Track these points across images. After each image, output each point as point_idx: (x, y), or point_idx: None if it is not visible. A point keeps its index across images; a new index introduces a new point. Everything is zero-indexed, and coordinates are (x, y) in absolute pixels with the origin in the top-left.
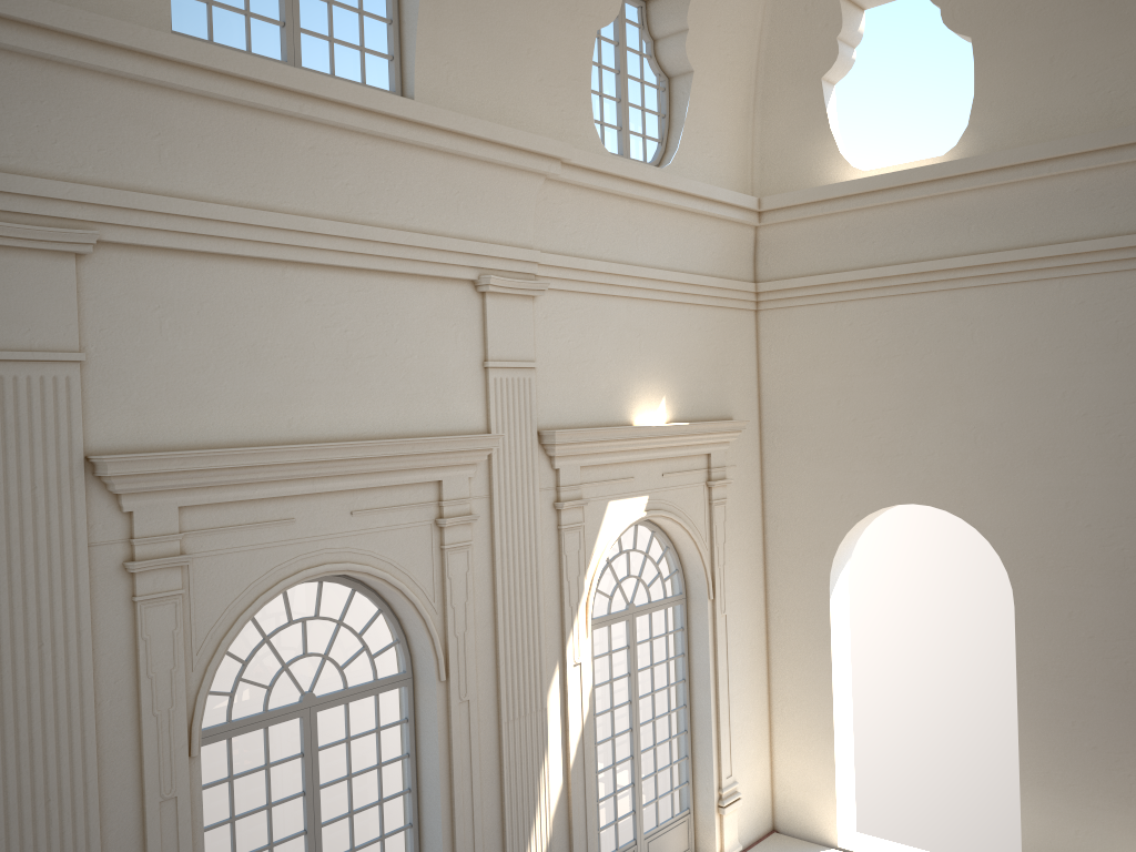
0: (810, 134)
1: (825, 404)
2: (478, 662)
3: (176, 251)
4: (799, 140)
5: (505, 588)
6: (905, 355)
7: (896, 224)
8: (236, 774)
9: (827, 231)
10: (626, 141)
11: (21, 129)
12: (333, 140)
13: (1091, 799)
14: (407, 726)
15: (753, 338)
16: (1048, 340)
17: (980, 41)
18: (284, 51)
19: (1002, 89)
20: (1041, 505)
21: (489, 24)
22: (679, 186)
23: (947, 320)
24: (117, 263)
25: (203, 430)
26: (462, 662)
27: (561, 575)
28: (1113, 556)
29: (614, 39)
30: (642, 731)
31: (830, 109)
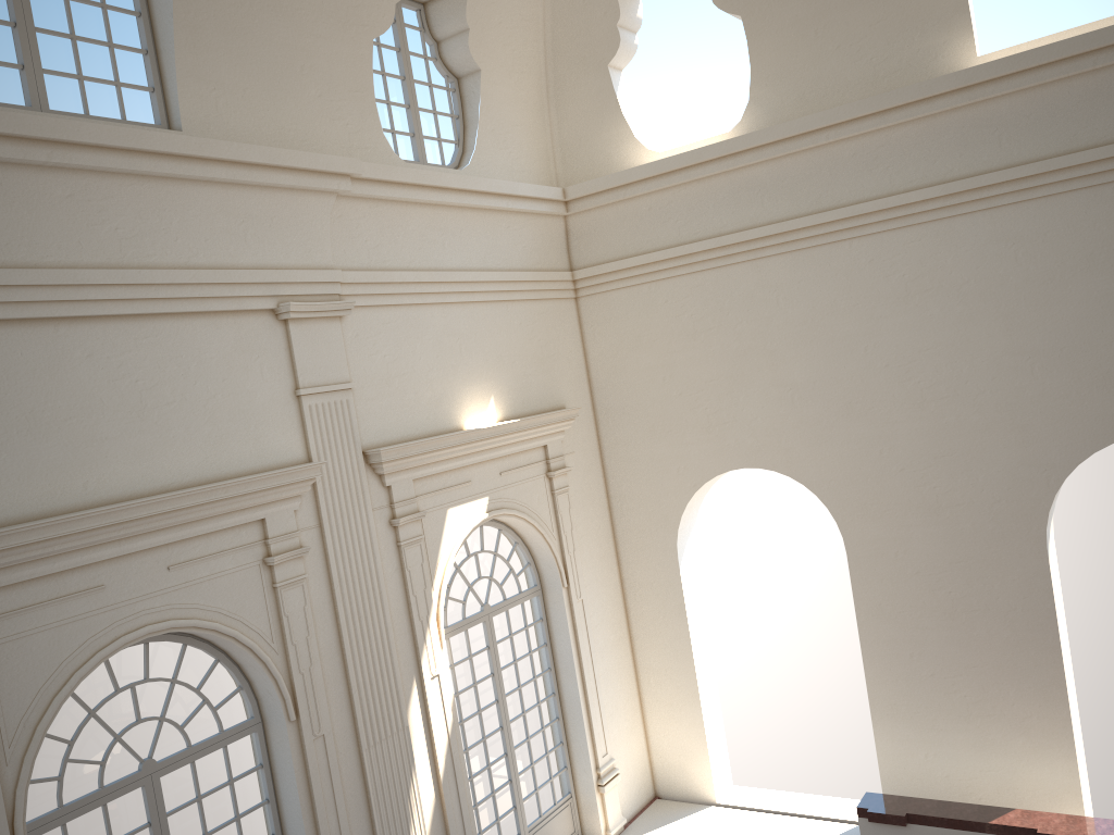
0: (604, 121)
1: (652, 382)
2: (329, 694)
3: None
4: (595, 127)
5: (348, 615)
6: (720, 327)
7: (696, 201)
8: None
9: (632, 214)
10: (421, 146)
11: None
12: (93, 184)
13: (935, 723)
14: (263, 771)
15: (577, 325)
16: (846, 298)
17: (749, 19)
18: (27, 95)
19: (775, 63)
20: (858, 455)
21: (255, 45)
22: (479, 187)
23: (754, 289)
24: None
25: None
26: (311, 698)
27: (407, 591)
28: (927, 495)
29: (395, 45)
30: (515, 726)
31: (620, 94)
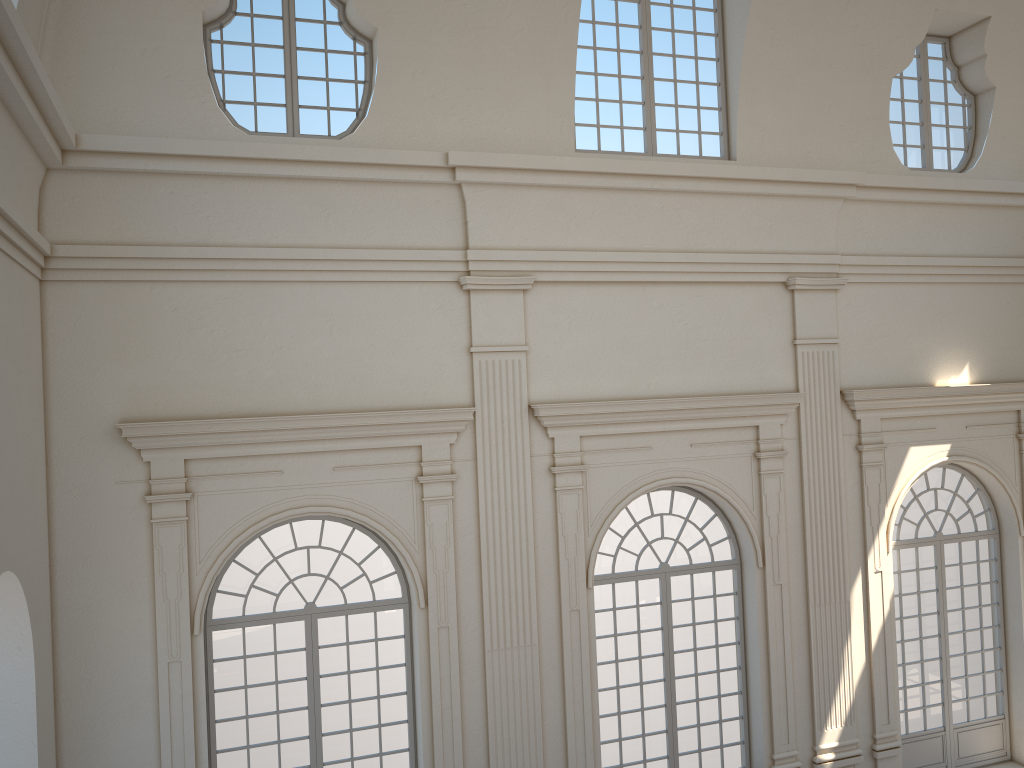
0: None
1: None
2: (789, 558)
3: (578, 282)
4: None
5: (811, 506)
6: None
7: None
8: (617, 607)
9: None
10: (928, 156)
11: (495, 224)
12: (675, 200)
13: None
14: (736, 597)
15: None
16: None
17: None
18: (645, 146)
19: None
20: None
21: (795, 95)
22: (977, 188)
23: None
24: (544, 293)
25: (594, 390)
26: (775, 556)
27: (863, 501)
28: None
29: (916, 75)
30: (955, 641)
31: None
